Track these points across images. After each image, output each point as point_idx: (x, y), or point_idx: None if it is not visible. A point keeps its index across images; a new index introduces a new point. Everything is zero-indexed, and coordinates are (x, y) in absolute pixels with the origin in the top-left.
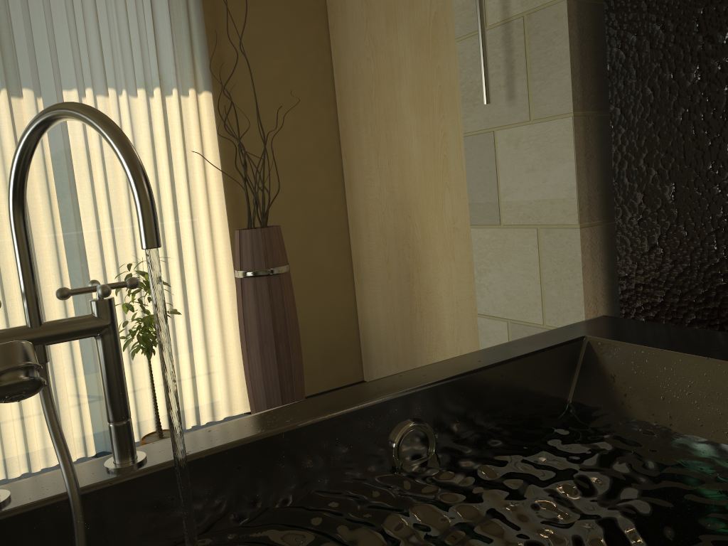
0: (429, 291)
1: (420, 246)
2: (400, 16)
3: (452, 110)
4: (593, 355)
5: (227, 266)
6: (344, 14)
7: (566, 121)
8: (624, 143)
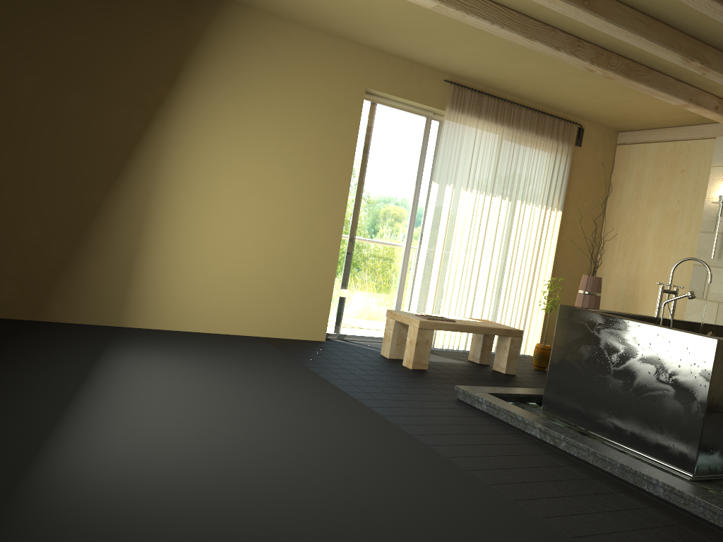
0: None
1: (639, 301)
2: (657, 203)
3: (675, 249)
4: None
5: (546, 287)
6: (621, 190)
7: None
8: None
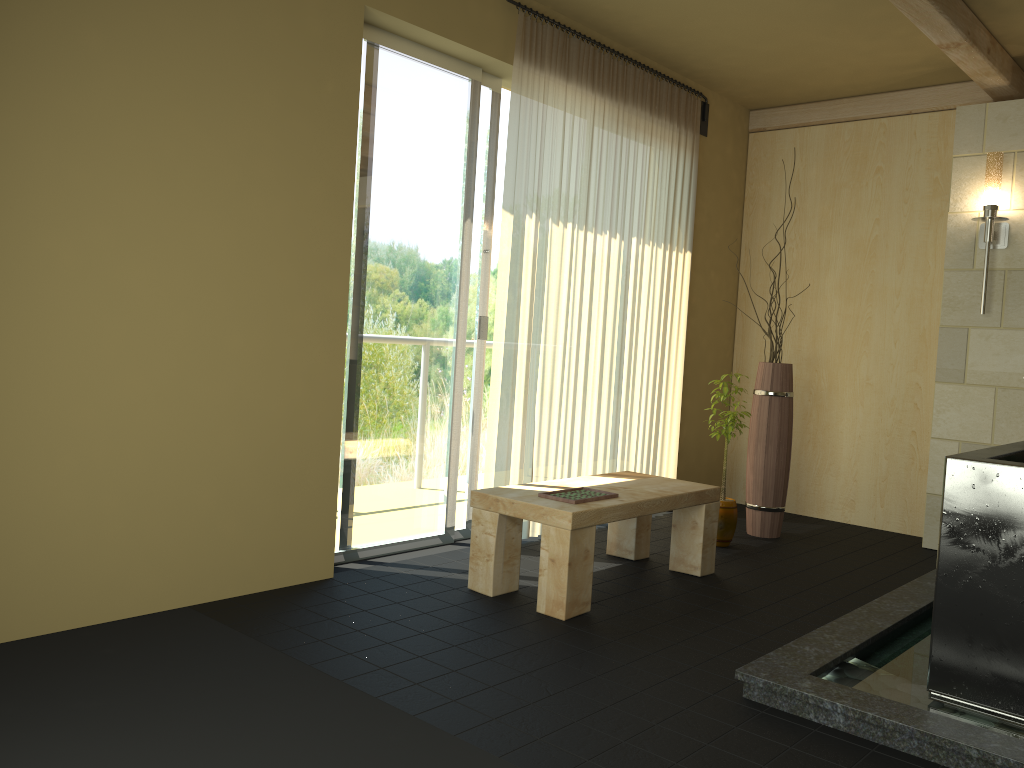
0: (828, 427)
1: (824, 393)
2: (837, 228)
3: (881, 302)
4: None
5: (678, 389)
6: (767, 209)
7: None
8: None
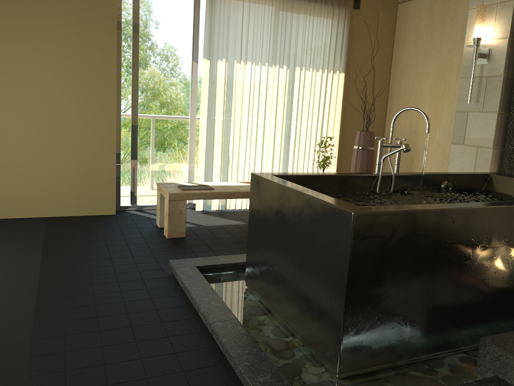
0: (420, 168)
1: (420, 149)
2: (431, 55)
3: (447, 98)
4: (491, 178)
5: (336, 145)
6: (402, 46)
7: (495, 114)
8: (512, 124)
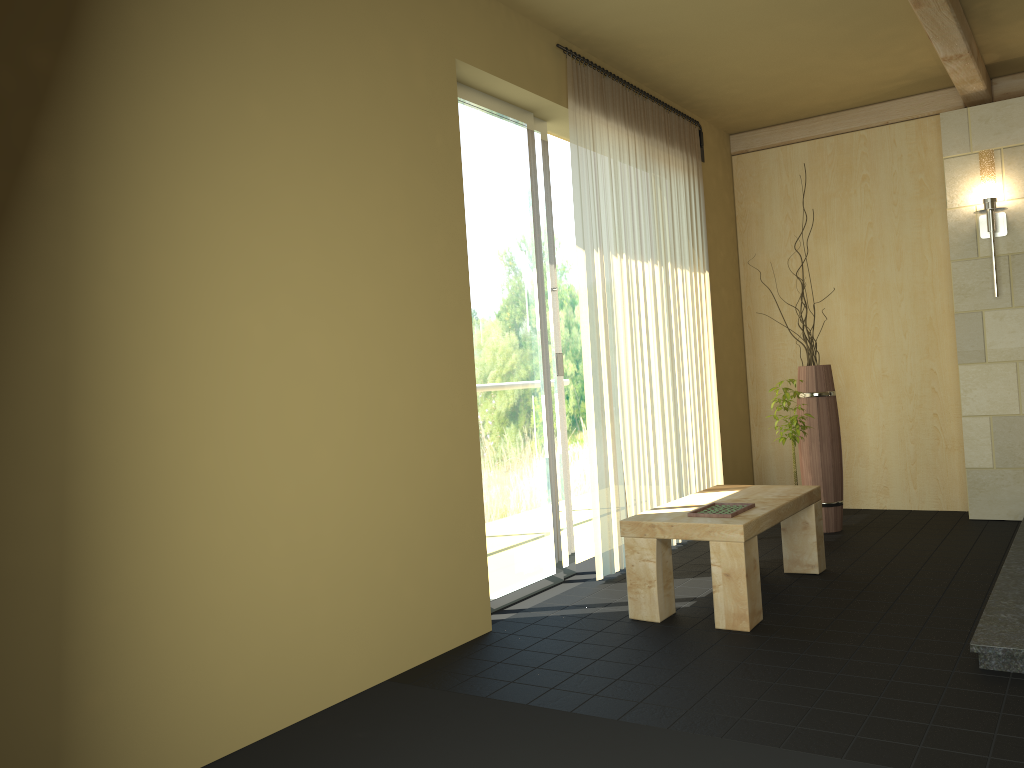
0: (851, 421)
1: (843, 390)
2: (832, 235)
3: (885, 299)
4: None
5: (715, 403)
6: (760, 224)
7: None
8: None
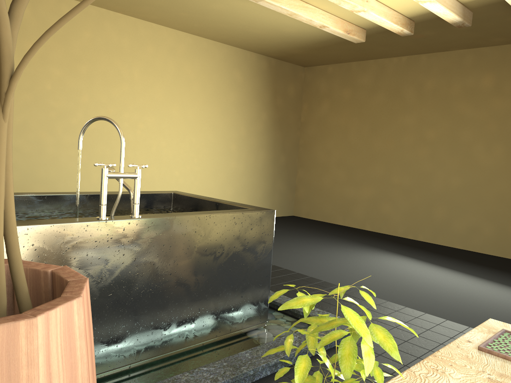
0: None
1: None
2: None
3: None
4: None
5: None
6: None
7: None
8: None
